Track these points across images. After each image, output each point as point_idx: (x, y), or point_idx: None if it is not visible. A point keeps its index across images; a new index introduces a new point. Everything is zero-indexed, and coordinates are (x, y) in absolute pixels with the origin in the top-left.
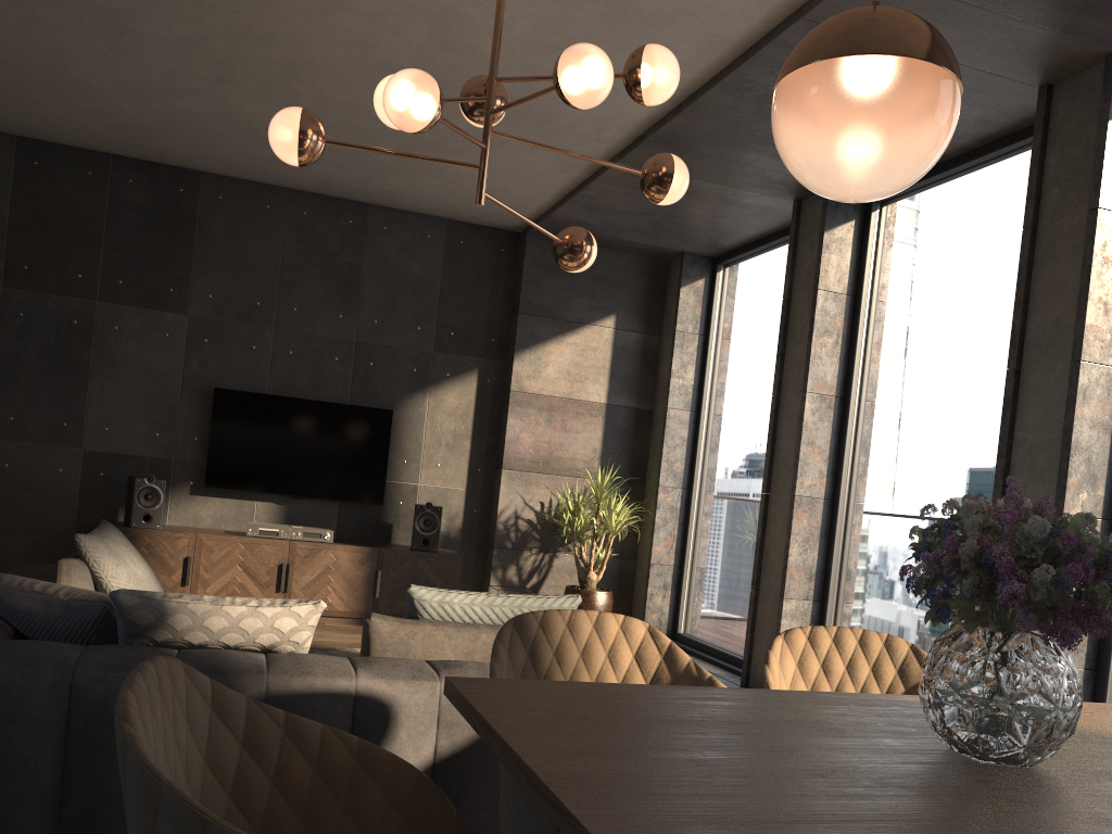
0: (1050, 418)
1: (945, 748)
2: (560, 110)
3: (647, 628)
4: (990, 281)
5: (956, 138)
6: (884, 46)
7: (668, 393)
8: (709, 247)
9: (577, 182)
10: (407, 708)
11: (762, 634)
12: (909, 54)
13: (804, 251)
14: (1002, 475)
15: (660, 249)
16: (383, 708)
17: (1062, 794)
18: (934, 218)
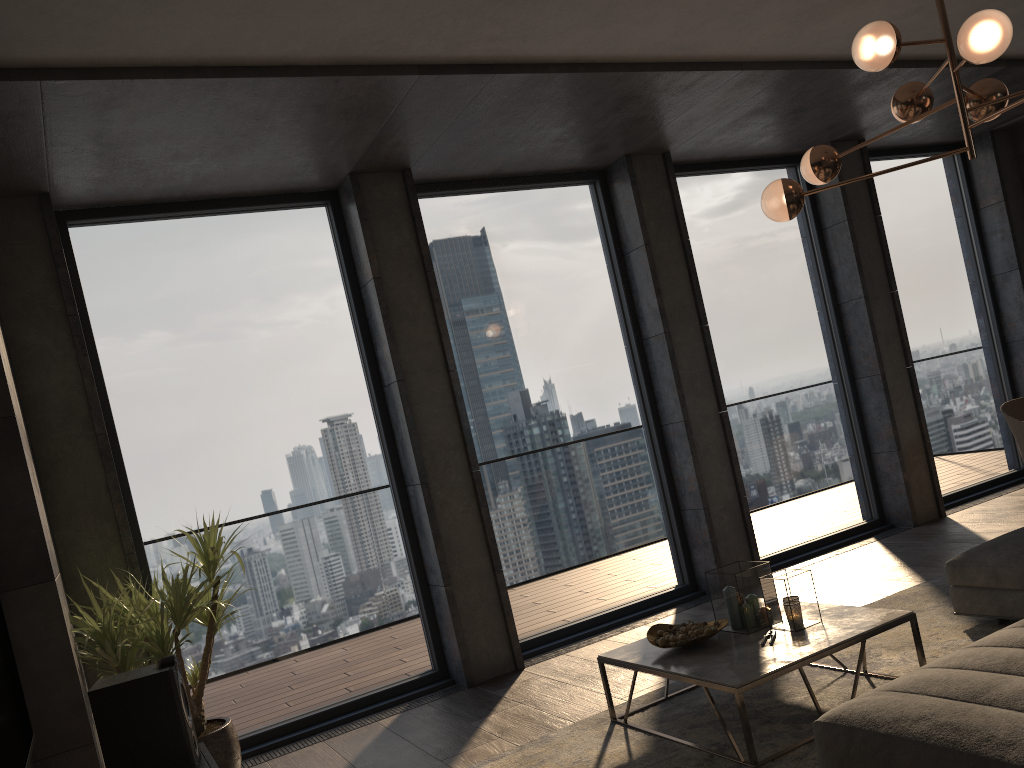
0: (696, 359)
1: None
2: (545, 6)
3: None
4: (562, 278)
5: (536, 166)
6: None
7: (99, 411)
8: (103, 194)
9: (273, 62)
10: None
11: (475, 621)
12: None
13: (383, 229)
14: (684, 398)
15: (34, 180)
16: None
17: None
18: (487, 223)
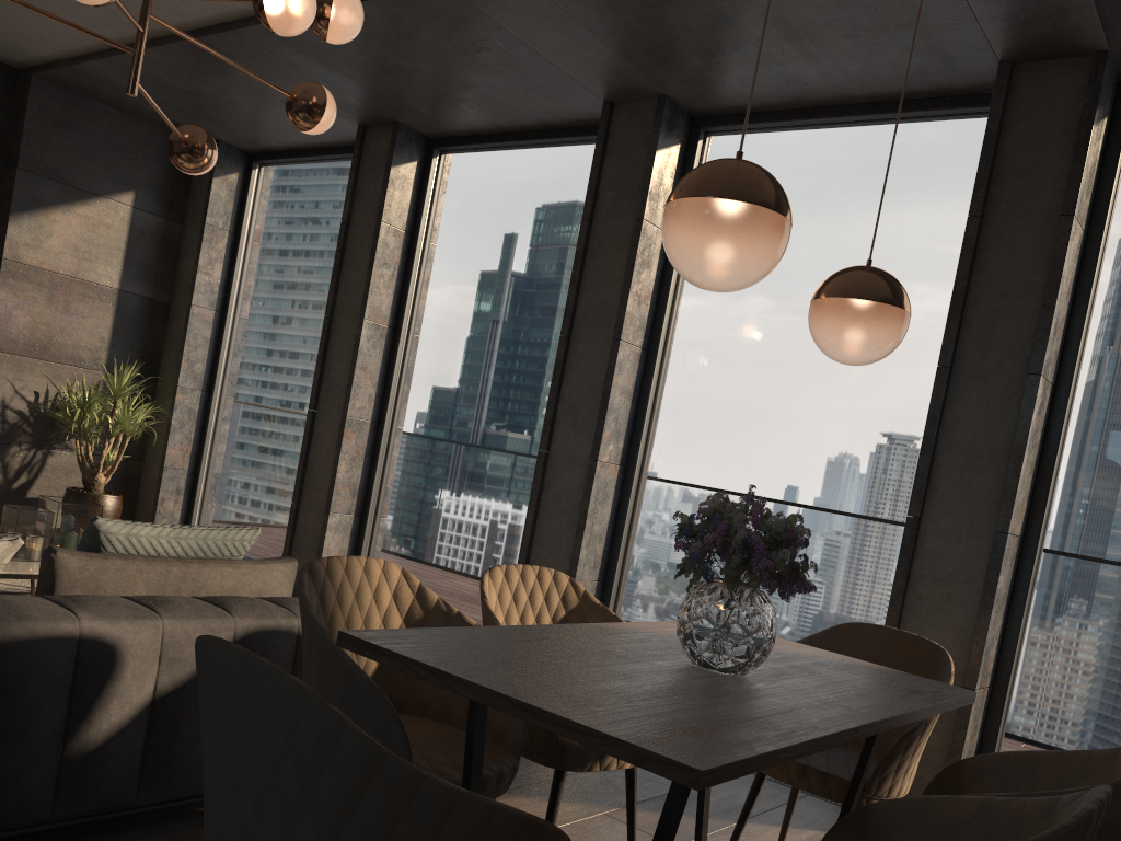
0: (592, 382)
1: (692, 665)
2: None
3: (401, 570)
4: (540, 252)
5: (524, 118)
6: (768, 202)
7: (193, 289)
8: (250, 142)
9: (124, 42)
10: (133, 648)
11: (303, 545)
12: (780, 212)
13: (367, 179)
14: (550, 423)
15: None
16: (110, 650)
17: (780, 691)
18: (493, 181)
